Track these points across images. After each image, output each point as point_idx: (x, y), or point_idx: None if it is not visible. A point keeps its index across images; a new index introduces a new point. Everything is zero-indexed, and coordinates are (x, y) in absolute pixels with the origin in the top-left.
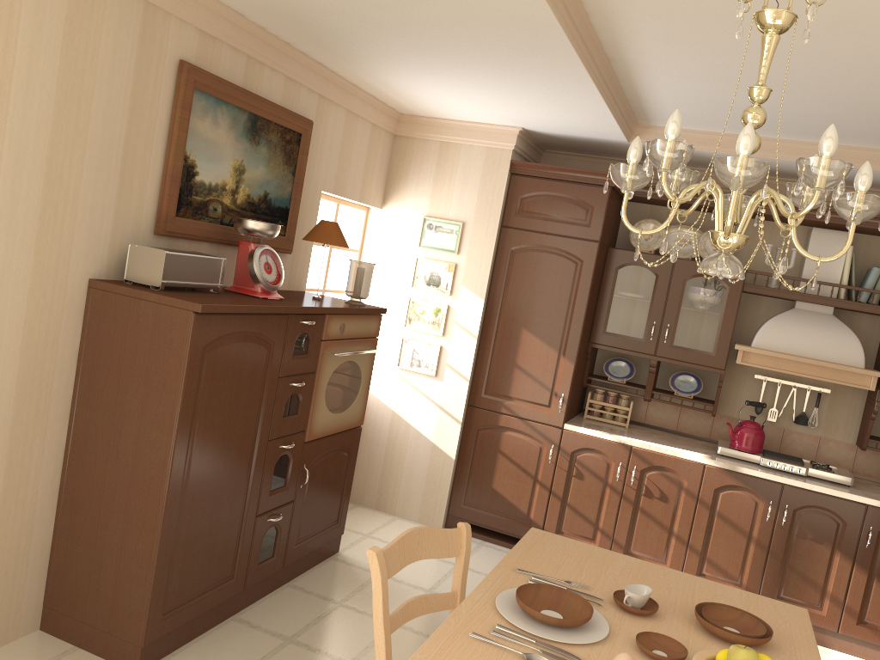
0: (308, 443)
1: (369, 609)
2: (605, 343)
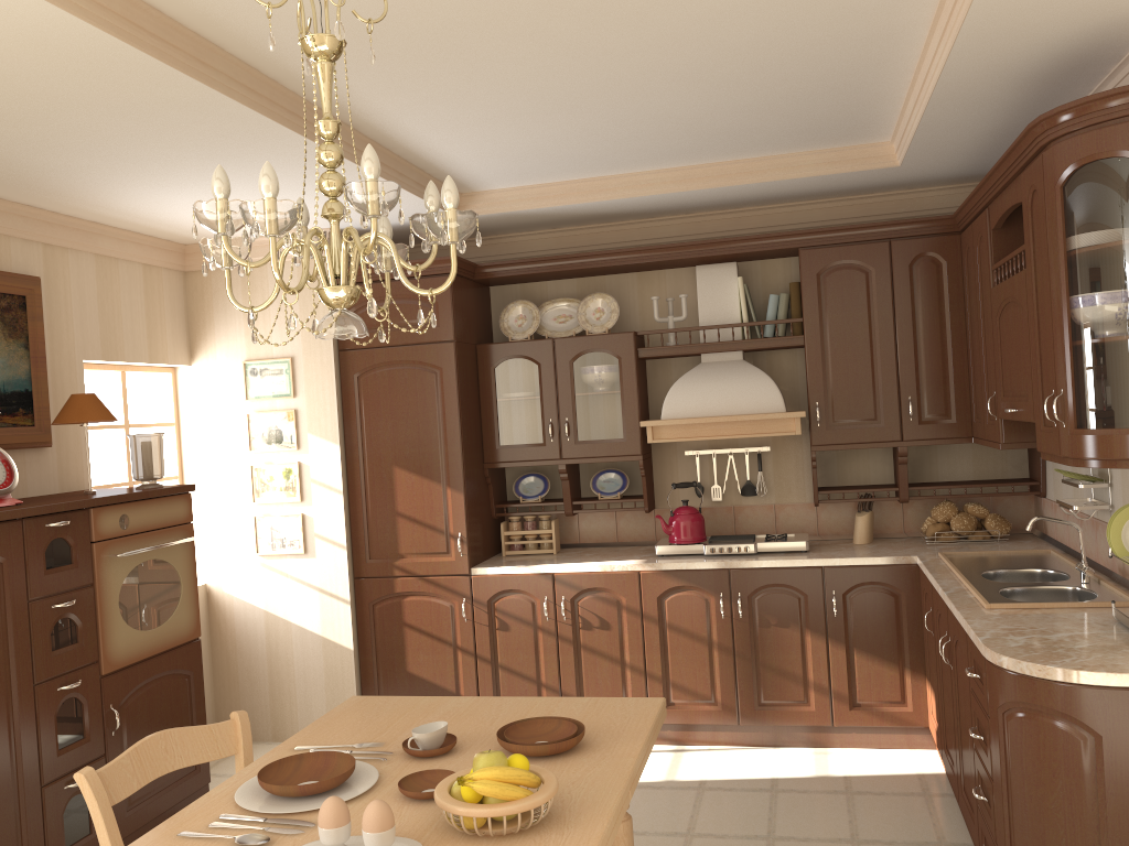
0: (108, 676)
1: None
2: (502, 459)
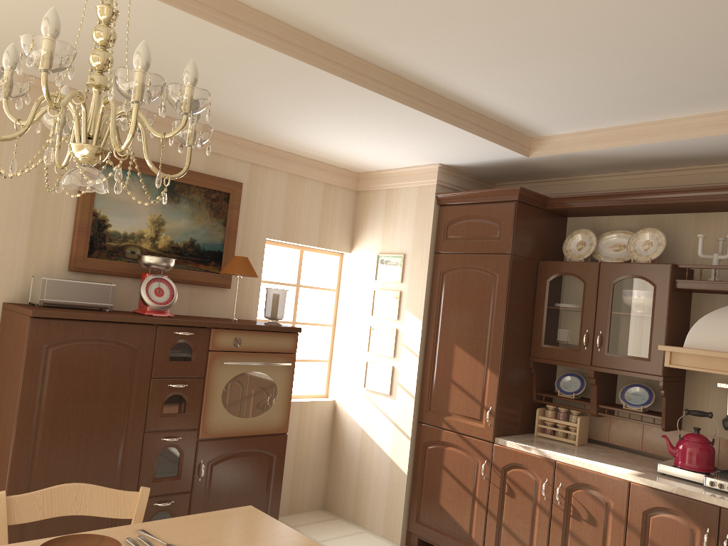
0: (204, 441)
1: None
2: (544, 356)
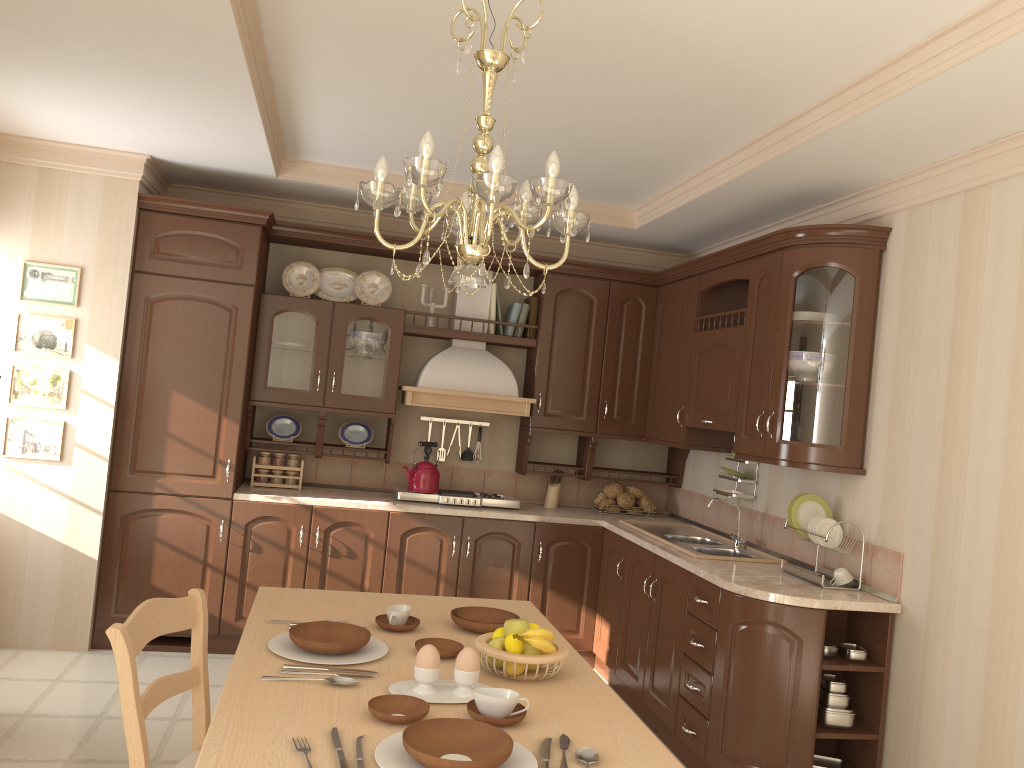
0: None
1: (29, 755)
2: (268, 399)
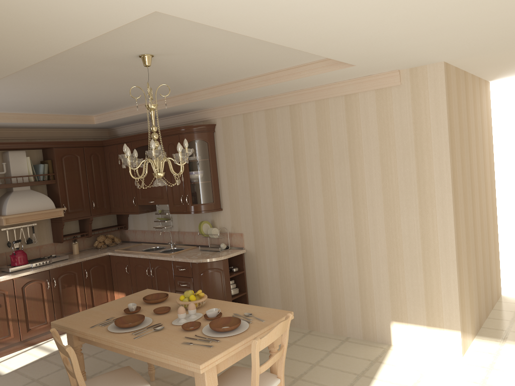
0: None
1: None
2: None
